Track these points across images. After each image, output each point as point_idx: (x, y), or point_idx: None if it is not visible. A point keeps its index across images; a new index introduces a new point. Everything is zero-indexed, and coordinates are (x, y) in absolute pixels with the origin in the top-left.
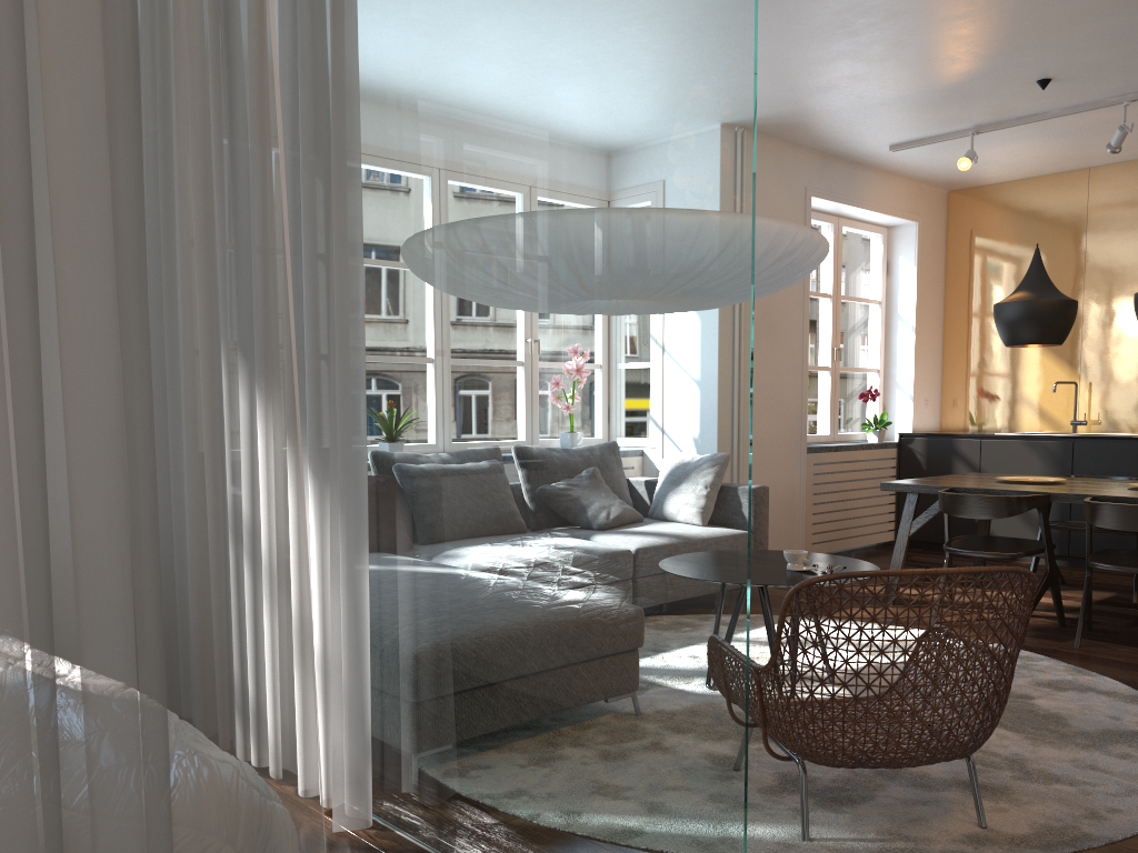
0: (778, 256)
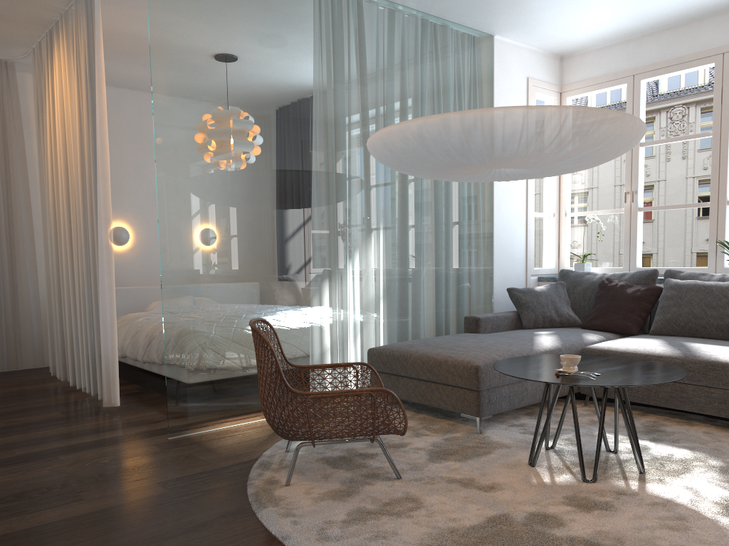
0: (415, 141)
